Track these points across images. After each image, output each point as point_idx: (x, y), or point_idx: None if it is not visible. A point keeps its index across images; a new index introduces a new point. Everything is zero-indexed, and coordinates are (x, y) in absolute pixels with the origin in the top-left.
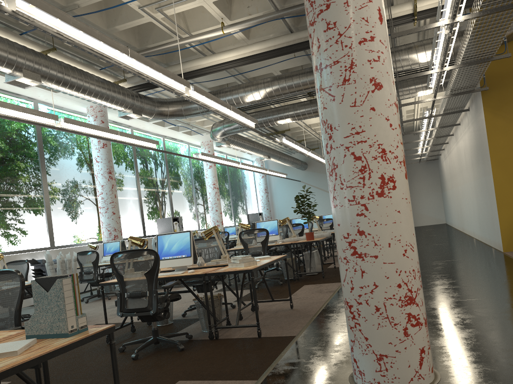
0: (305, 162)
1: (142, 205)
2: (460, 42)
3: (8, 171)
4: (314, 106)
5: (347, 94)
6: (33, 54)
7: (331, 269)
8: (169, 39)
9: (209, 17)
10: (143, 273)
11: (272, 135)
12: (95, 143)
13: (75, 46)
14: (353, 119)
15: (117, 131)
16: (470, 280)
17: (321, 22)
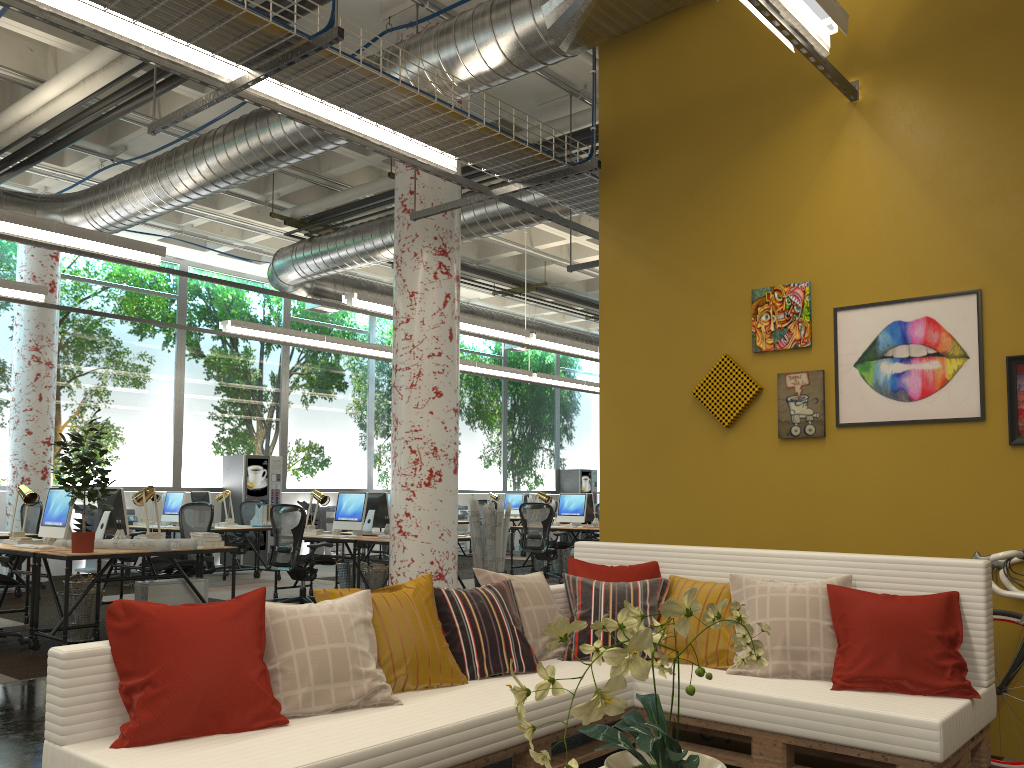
0: None
1: (183, 424)
2: (491, 22)
3: None
4: None
5: None
6: None
7: None
8: None
9: None
10: None
11: (512, 295)
12: None
13: None
14: None
15: None
16: None
17: None
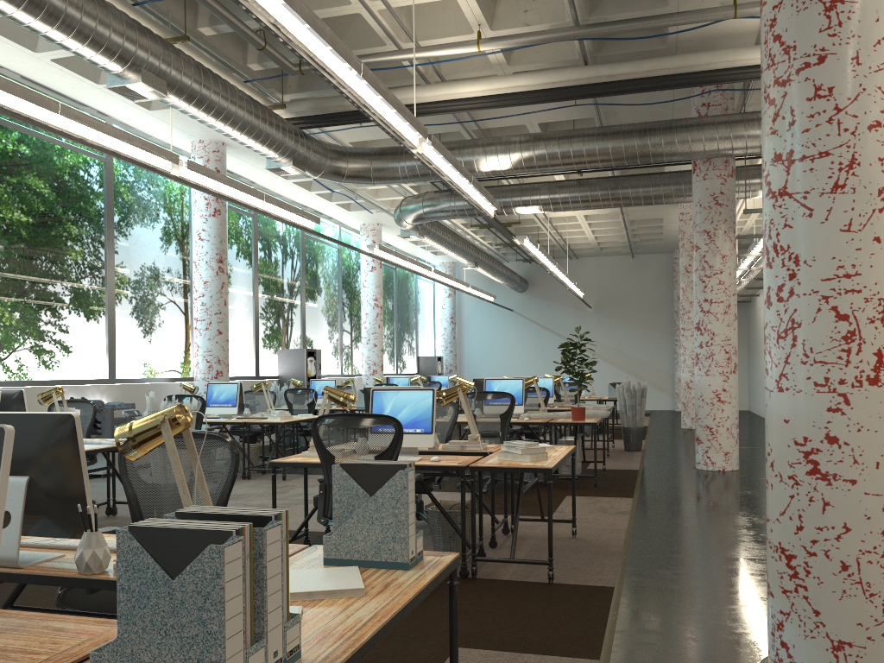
0: (525, 280)
1: (258, 323)
2: None
3: (55, 239)
4: (586, 190)
5: (837, 209)
6: (161, 44)
7: (597, 472)
8: (377, 46)
9: (454, 19)
10: (370, 455)
11: (489, 229)
12: (201, 207)
13: (293, 50)
14: (843, 252)
15: (262, 193)
16: None
17: (804, 84)
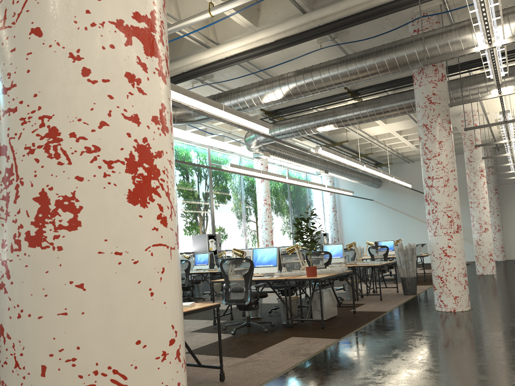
0: (378, 179)
1: None
2: None
3: None
4: (357, 110)
5: None
6: None
7: (351, 314)
8: None
9: None
10: None
11: (328, 147)
12: None
13: None
14: (1, 58)
15: None
16: (511, 365)
17: None
